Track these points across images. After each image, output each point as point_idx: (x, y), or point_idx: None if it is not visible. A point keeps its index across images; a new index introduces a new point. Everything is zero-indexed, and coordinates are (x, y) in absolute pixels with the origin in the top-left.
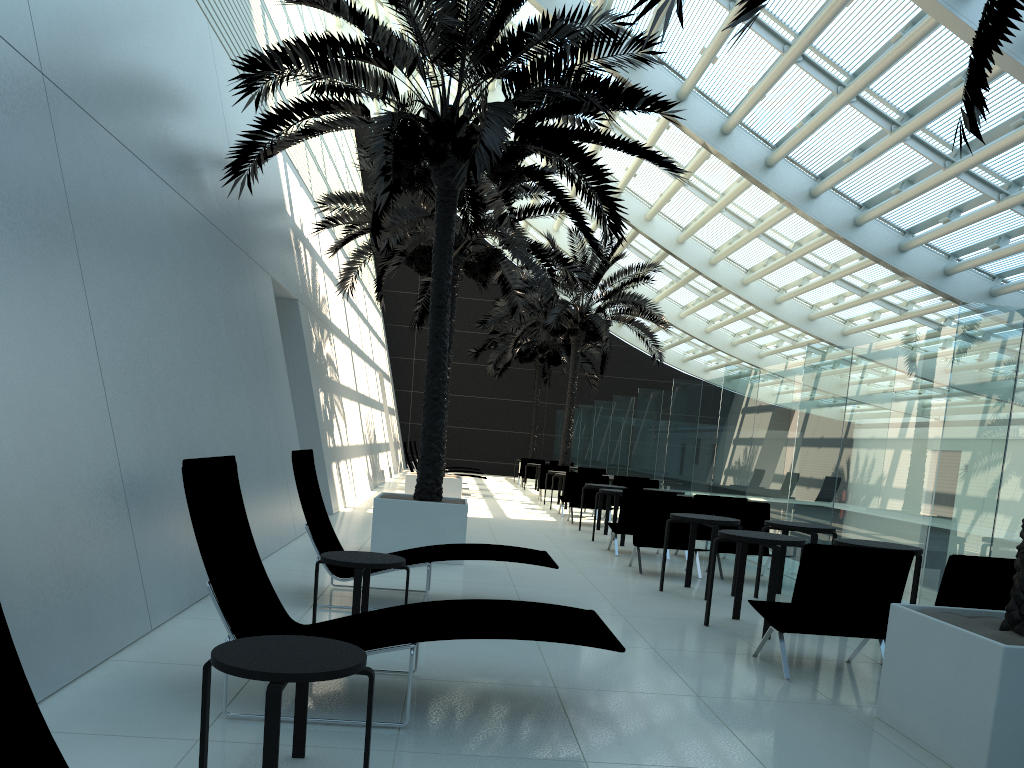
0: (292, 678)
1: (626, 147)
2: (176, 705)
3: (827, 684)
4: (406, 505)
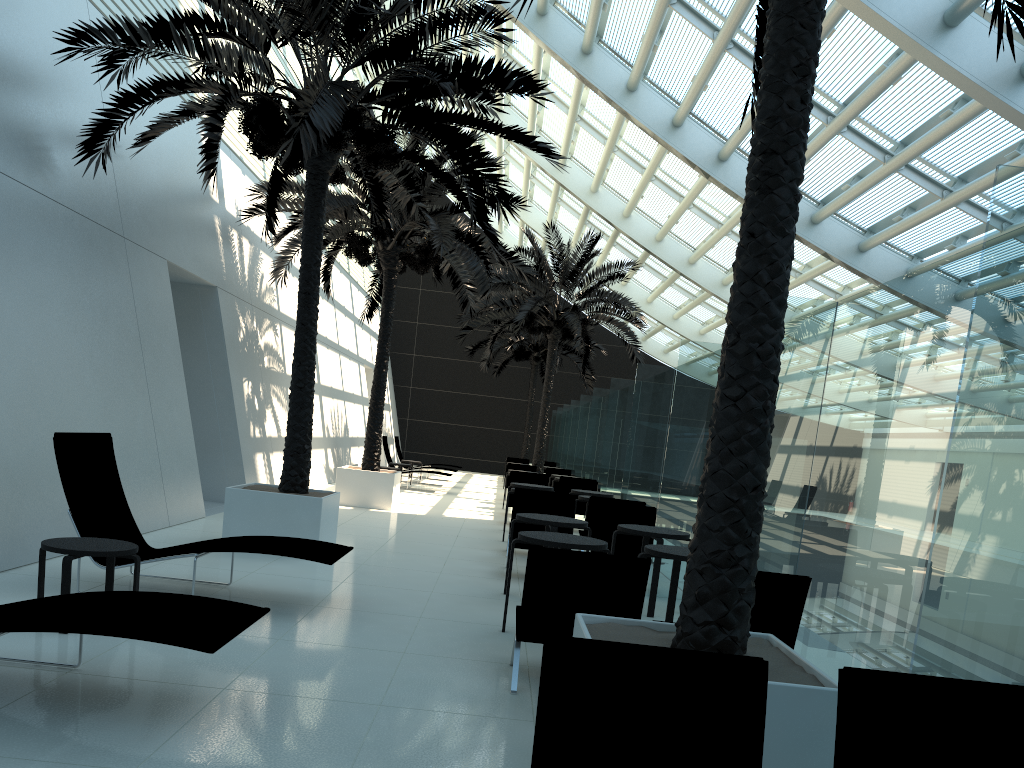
0: None
1: (500, 131)
2: None
3: None
4: (258, 496)
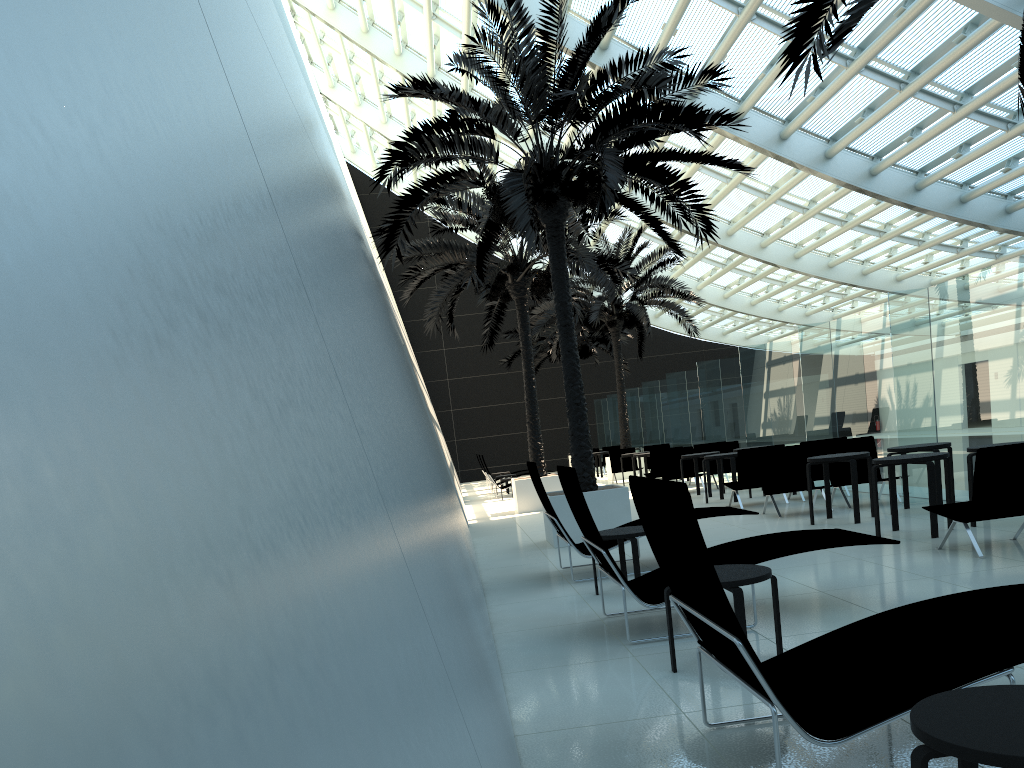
0: (745, 582)
1: (700, 158)
2: (585, 645)
3: (1013, 554)
4: None
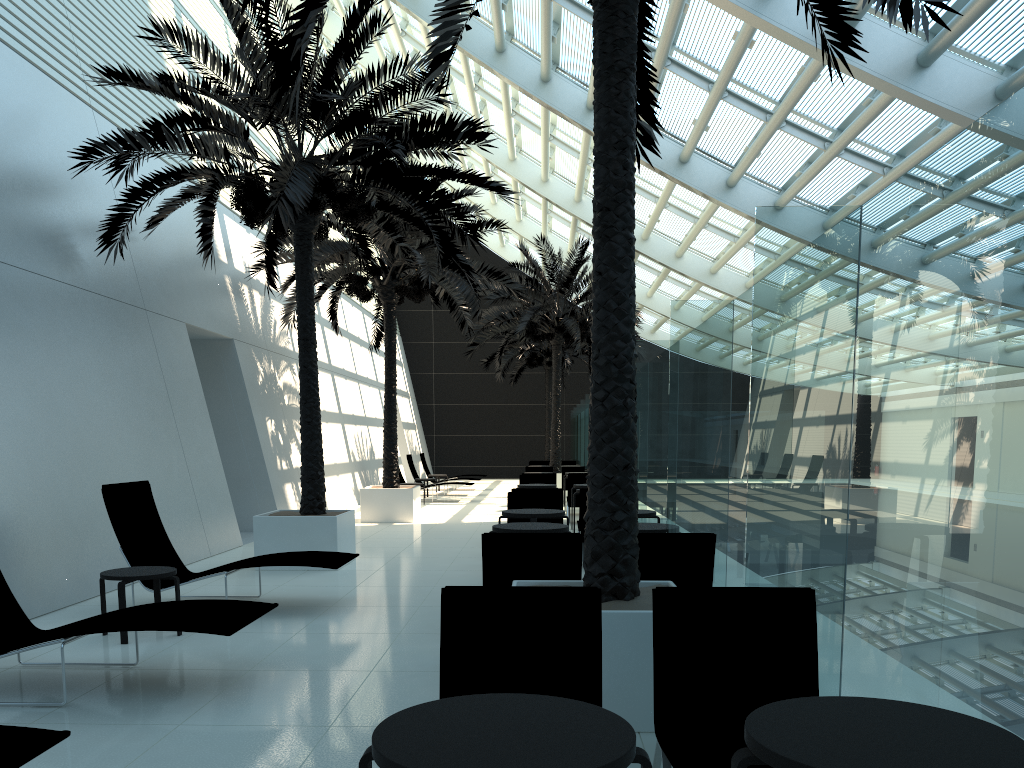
0: None
1: (456, 177)
2: None
3: None
4: (282, 520)
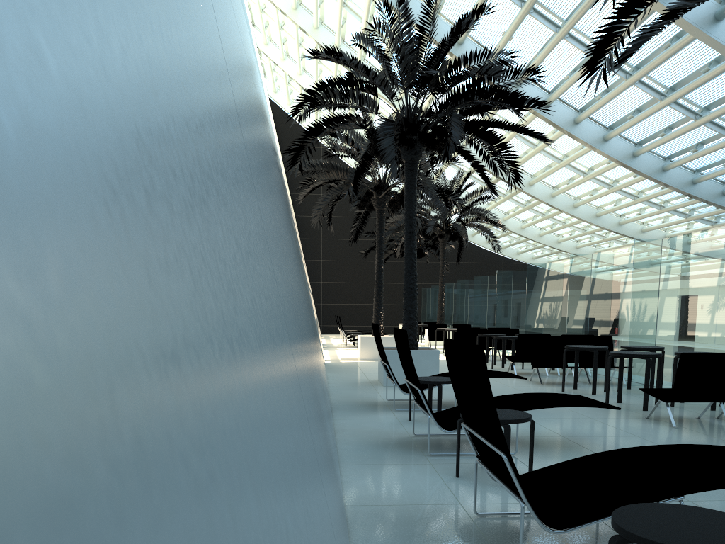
0: (513, 421)
1: (517, 129)
2: (398, 452)
3: (696, 428)
4: None
